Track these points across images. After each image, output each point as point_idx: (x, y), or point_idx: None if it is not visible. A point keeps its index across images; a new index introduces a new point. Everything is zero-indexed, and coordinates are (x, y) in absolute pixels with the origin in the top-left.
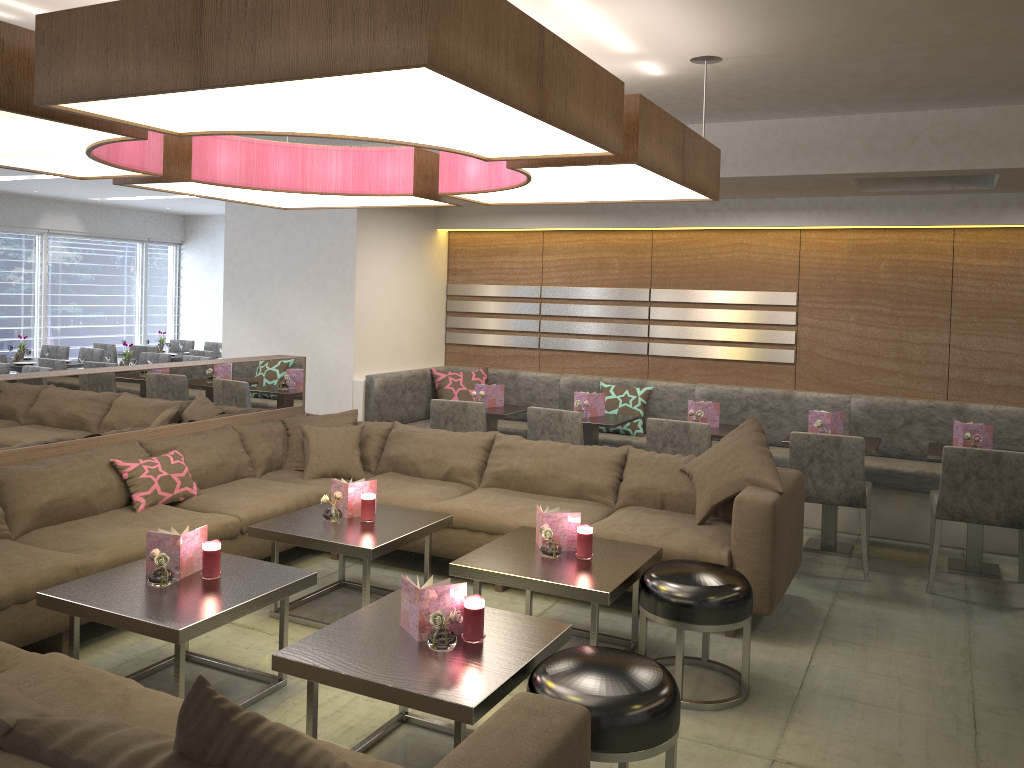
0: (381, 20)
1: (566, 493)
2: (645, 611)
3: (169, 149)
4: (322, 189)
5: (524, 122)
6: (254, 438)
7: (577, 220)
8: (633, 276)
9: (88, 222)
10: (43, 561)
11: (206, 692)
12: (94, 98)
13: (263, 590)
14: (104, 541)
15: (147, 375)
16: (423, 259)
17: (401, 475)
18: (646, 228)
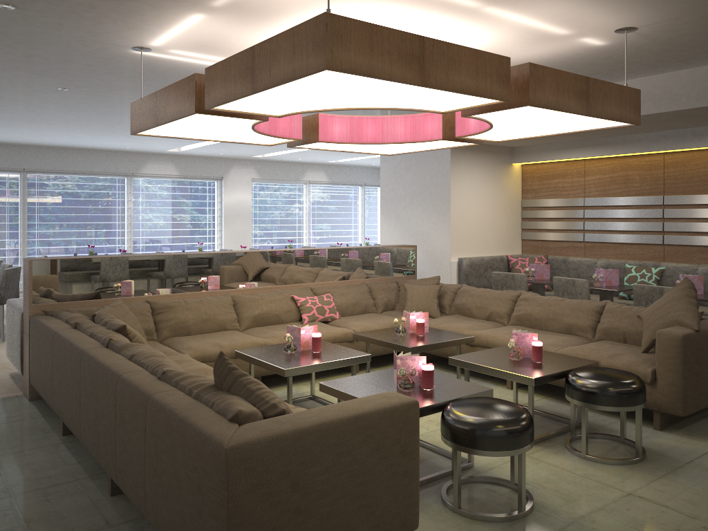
0: (310, 50)
1: (561, 330)
2: (565, 395)
3: (309, 126)
4: (393, 140)
5: (424, 89)
6: (377, 291)
7: (605, 150)
8: (650, 187)
9: (330, 175)
10: (246, 340)
11: (223, 358)
12: (222, 103)
13: (336, 359)
14: (278, 334)
15: (317, 252)
16: (501, 183)
17: (462, 316)
18: (658, 151)
